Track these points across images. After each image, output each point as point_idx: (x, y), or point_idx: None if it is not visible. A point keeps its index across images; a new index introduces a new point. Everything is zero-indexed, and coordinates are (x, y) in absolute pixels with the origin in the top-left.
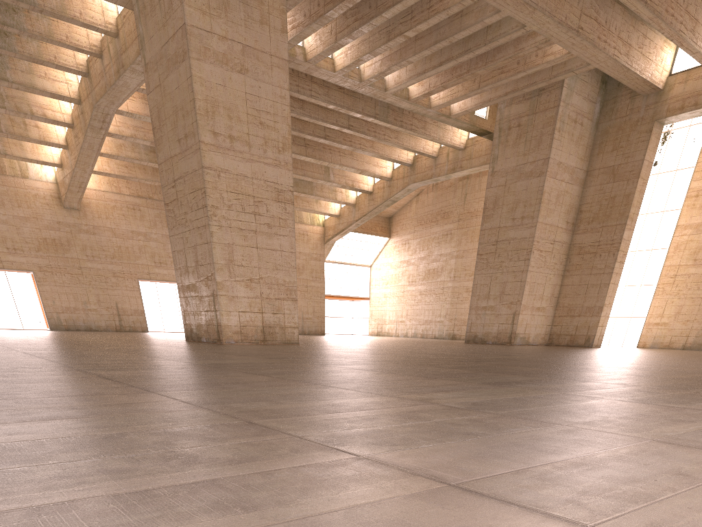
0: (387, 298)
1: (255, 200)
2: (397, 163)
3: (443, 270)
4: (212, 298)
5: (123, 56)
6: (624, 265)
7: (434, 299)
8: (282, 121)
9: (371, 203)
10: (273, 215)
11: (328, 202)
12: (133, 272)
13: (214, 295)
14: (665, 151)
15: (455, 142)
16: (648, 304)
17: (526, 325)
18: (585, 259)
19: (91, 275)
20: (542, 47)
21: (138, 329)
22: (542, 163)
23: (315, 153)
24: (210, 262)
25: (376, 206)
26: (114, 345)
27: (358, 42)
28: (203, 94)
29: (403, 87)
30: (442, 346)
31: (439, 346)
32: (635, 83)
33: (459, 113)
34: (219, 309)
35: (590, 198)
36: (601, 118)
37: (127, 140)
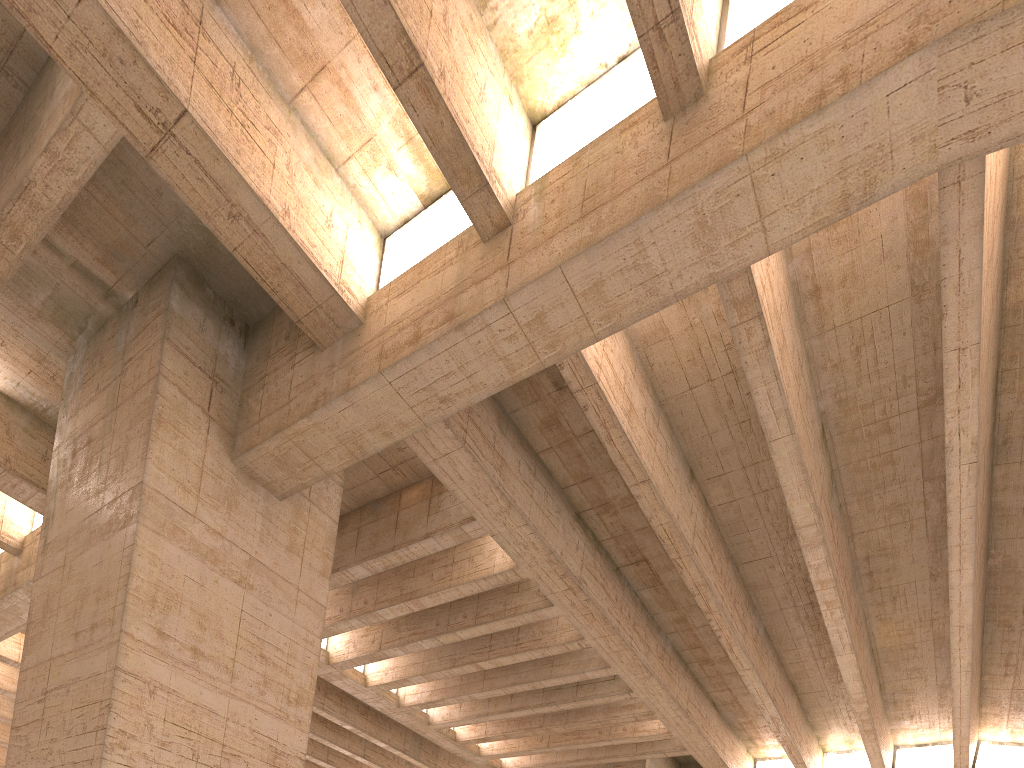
0: None
1: (225, 750)
2: None
3: None
4: None
5: (20, 573)
6: None
7: None
8: (302, 667)
9: None
10: None
11: None
12: None
13: None
14: None
15: None
16: None
17: None
18: None
19: None
20: (641, 719)
21: None
22: None
23: None
24: None
25: None
26: None
27: (406, 664)
28: (154, 576)
29: (454, 724)
30: None
31: None
32: None
33: None
34: None
35: None
36: None
37: (5, 694)
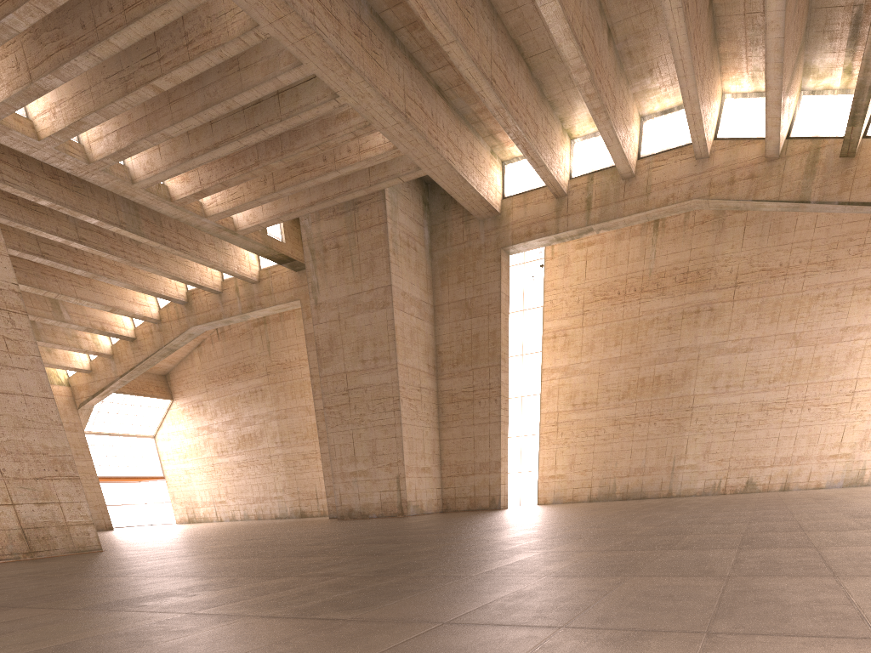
0: (192, 475)
1: None
2: (163, 301)
3: (263, 434)
4: None
5: None
6: None
7: (261, 471)
8: None
9: (137, 353)
10: None
11: (69, 352)
12: None
13: None
14: None
15: (245, 272)
16: (536, 456)
17: (415, 490)
18: (462, 407)
19: None
20: (361, 135)
21: None
22: (384, 292)
23: (31, 279)
24: None
25: (146, 357)
26: None
27: (72, 94)
28: None
29: (161, 179)
30: (332, 527)
31: (333, 528)
32: (472, 202)
33: (249, 228)
34: None
35: (447, 337)
36: (434, 245)
37: None
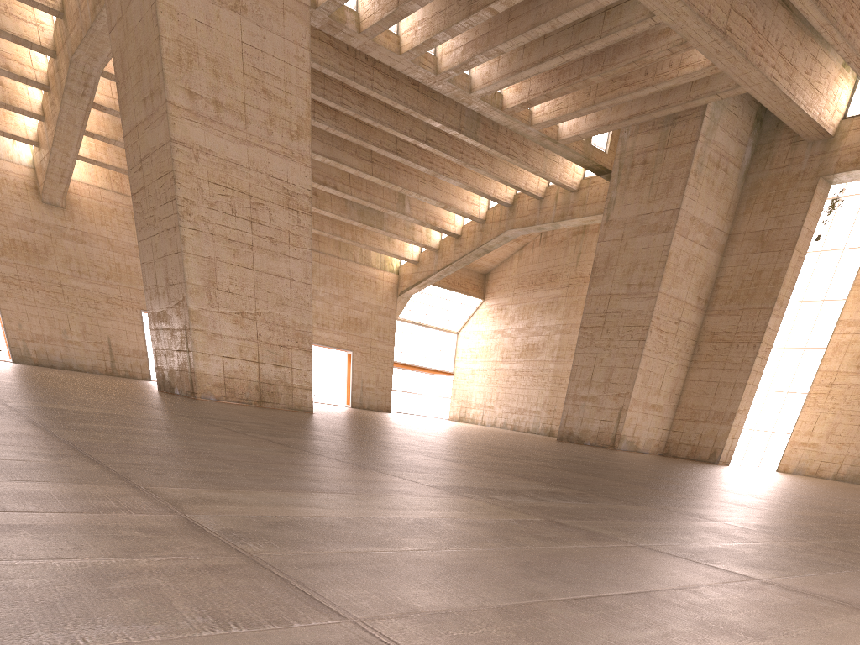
0: (475, 376)
1: (252, 201)
2: (493, 202)
3: (544, 346)
4: (184, 332)
5: None
6: (768, 365)
7: (531, 383)
8: (297, 93)
9: (457, 250)
10: (280, 227)
11: (405, 242)
12: (135, 299)
13: (187, 329)
14: (831, 223)
15: (566, 180)
16: (794, 417)
17: (635, 426)
18: (718, 348)
19: (75, 297)
20: (677, 52)
21: (138, 375)
22: (670, 215)
23: (385, 173)
24: (182, 281)
25: (463, 255)
26: (9, 378)
27: (432, 14)
28: (175, 32)
29: (493, 89)
30: (517, 439)
31: (511, 439)
32: (798, 122)
33: (569, 138)
34: (193, 349)
35: (730, 270)
36: (752, 167)
37: None
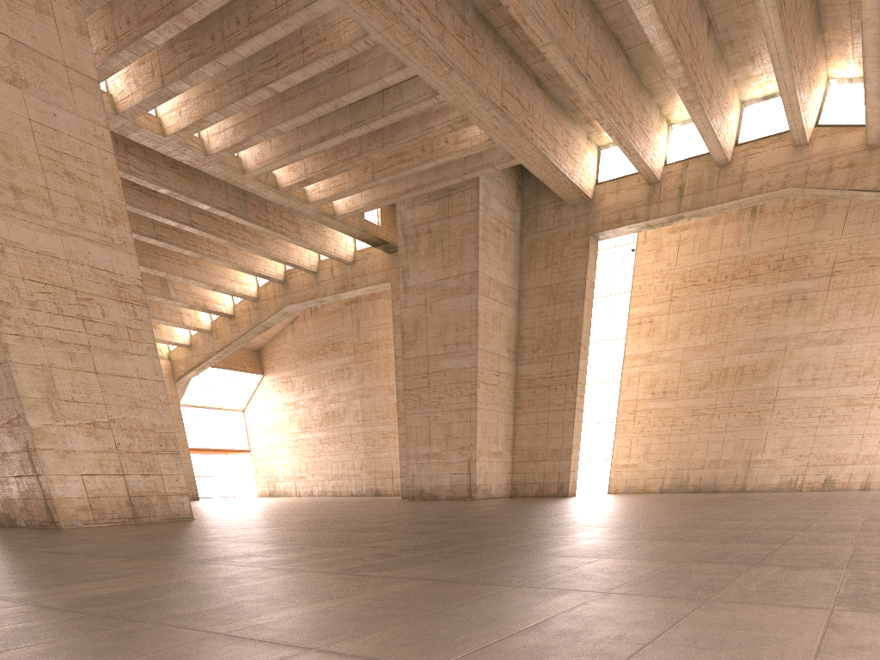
0: (275, 450)
1: (79, 297)
2: (262, 280)
3: (346, 412)
4: (26, 454)
5: None
6: None
7: (341, 448)
8: (104, 175)
9: (234, 329)
10: (117, 323)
11: (172, 327)
12: None
13: (31, 450)
14: None
15: (341, 253)
16: (610, 444)
17: (485, 474)
18: (538, 393)
19: None
20: (458, 128)
21: None
22: (470, 278)
23: (145, 259)
24: (13, 395)
25: (242, 334)
26: None
27: (197, 95)
28: None
29: (270, 169)
30: (400, 507)
31: (400, 508)
32: (564, 188)
33: (347, 213)
34: (44, 472)
35: (530, 322)
36: (524, 230)
37: None
